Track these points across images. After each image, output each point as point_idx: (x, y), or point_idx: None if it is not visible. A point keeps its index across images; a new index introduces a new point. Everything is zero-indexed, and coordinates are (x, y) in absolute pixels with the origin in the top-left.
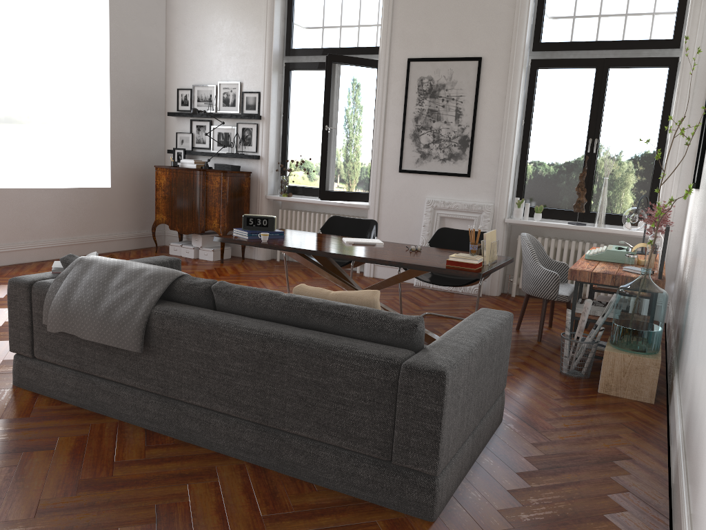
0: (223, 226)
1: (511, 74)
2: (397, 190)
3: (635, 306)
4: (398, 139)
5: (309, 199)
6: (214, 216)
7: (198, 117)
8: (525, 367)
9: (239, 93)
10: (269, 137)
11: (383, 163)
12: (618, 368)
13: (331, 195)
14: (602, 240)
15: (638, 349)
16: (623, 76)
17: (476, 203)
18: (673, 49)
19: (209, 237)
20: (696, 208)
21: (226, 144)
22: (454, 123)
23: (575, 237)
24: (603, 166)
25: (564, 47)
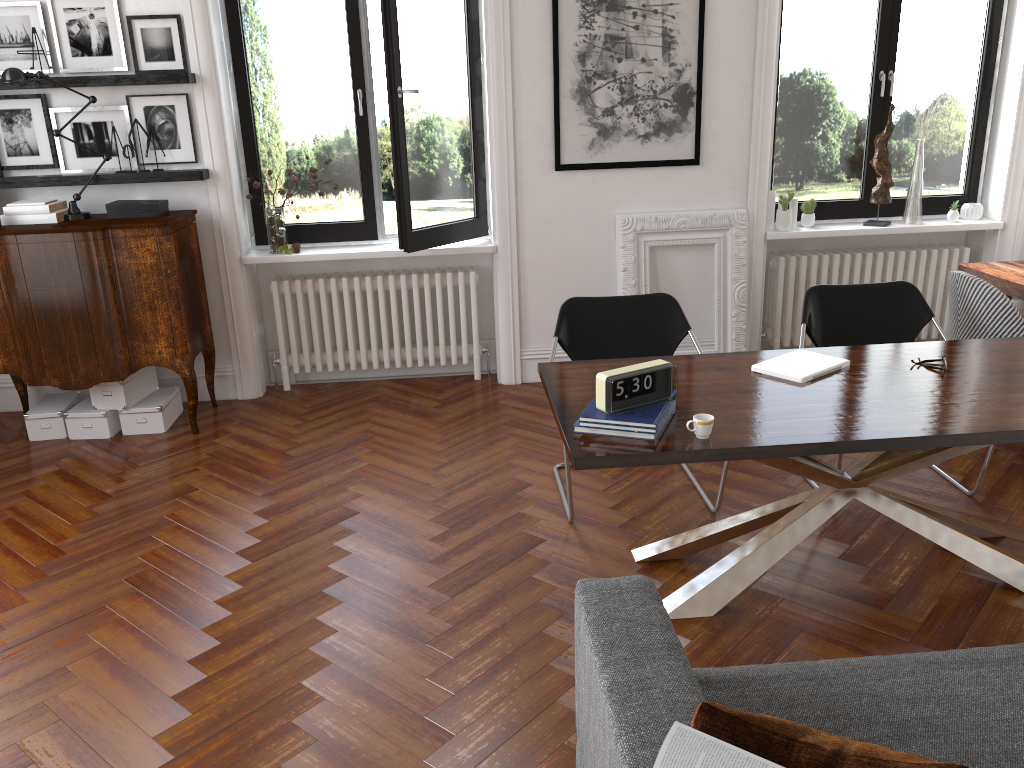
0: (185, 350)
1: None
2: (553, 206)
3: None
4: (546, 103)
5: (357, 252)
6: (157, 332)
7: (1, 90)
8: None
9: (120, 20)
10: (224, 124)
11: (518, 156)
12: None
13: (424, 238)
14: (891, 242)
15: None
16: None
17: (715, 212)
18: None
19: (134, 378)
20: None
21: (105, 151)
22: (661, 60)
23: (850, 244)
24: (900, 118)
25: None
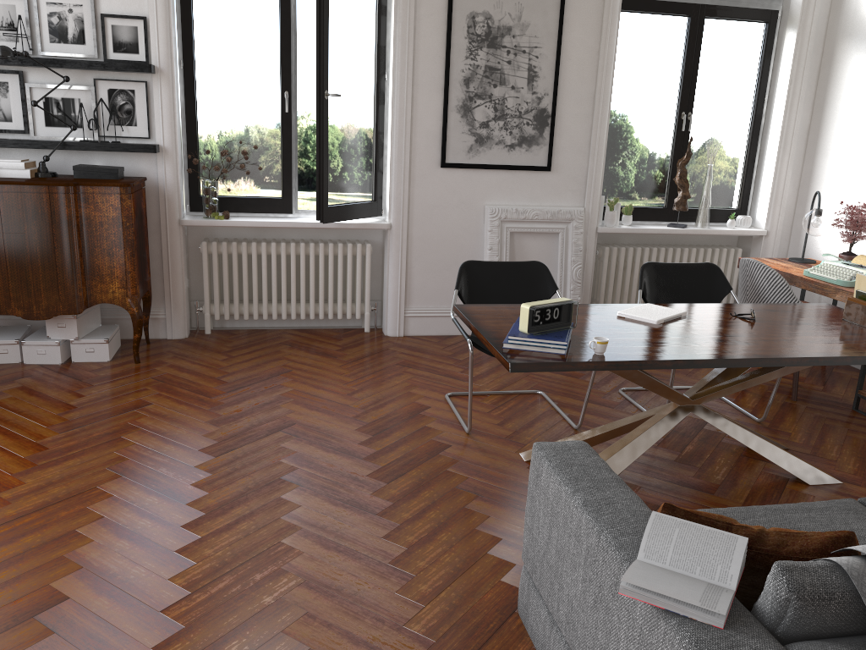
0: (135, 291)
1: (609, 19)
2: (437, 195)
3: None
4: (437, 114)
5: (278, 221)
6: (112, 275)
7: None
8: None
9: (94, 17)
10: (175, 109)
11: (412, 154)
12: None
13: (336, 213)
14: (685, 241)
15: None
16: (719, 31)
17: (561, 208)
18: None
19: (85, 314)
20: None
21: (71, 122)
22: (526, 89)
23: (655, 241)
24: (694, 148)
25: None
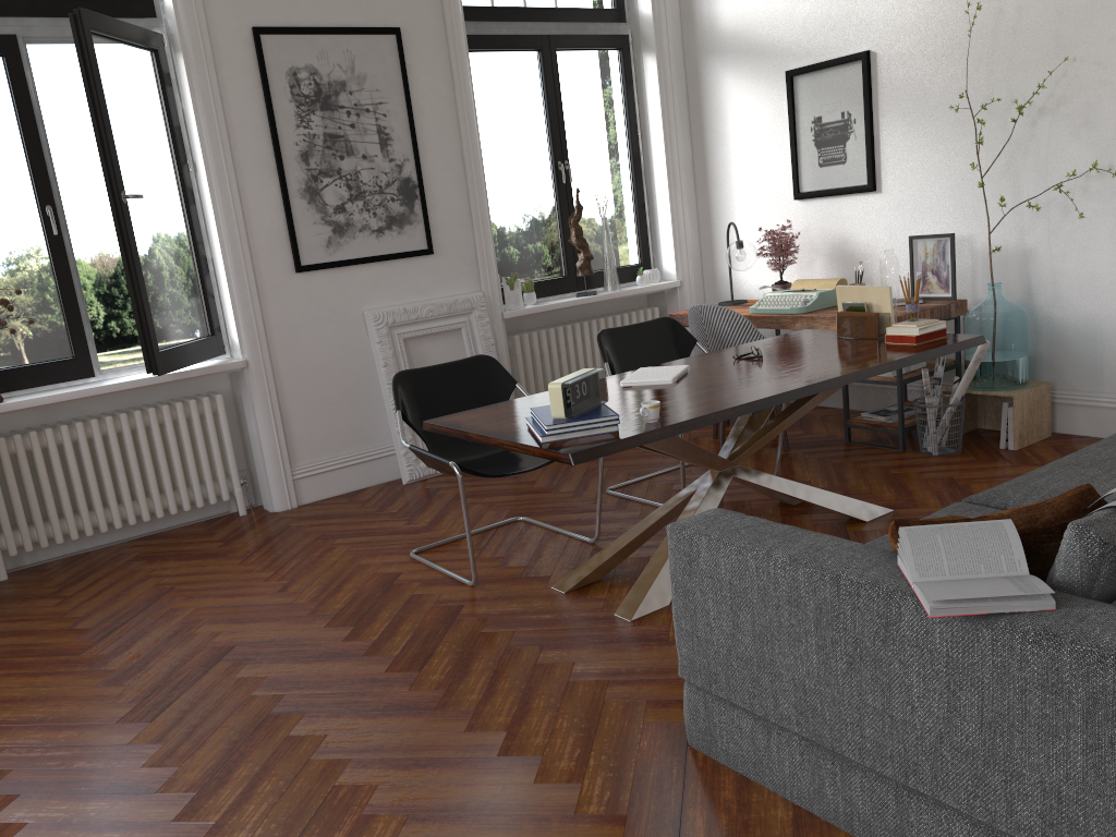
0: None
1: (459, 60)
2: (300, 310)
3: (1019, 329)
4: (276, 204)
5: (84, 389)
6: None
7: None
8: (914, 468)
9: None
10: None
11: (255, 261)
12: (1026, 410)
13: (171, 358)
14: (594, 313)
15: (1027, 380)
16: (574, 64)
17: (456, 297)
18: (620, 23)
19: None
20: (886, 214)
21: None
22: (381, 156)
23: (563, 319)
24: (580, 202)
25: (492, 16)
